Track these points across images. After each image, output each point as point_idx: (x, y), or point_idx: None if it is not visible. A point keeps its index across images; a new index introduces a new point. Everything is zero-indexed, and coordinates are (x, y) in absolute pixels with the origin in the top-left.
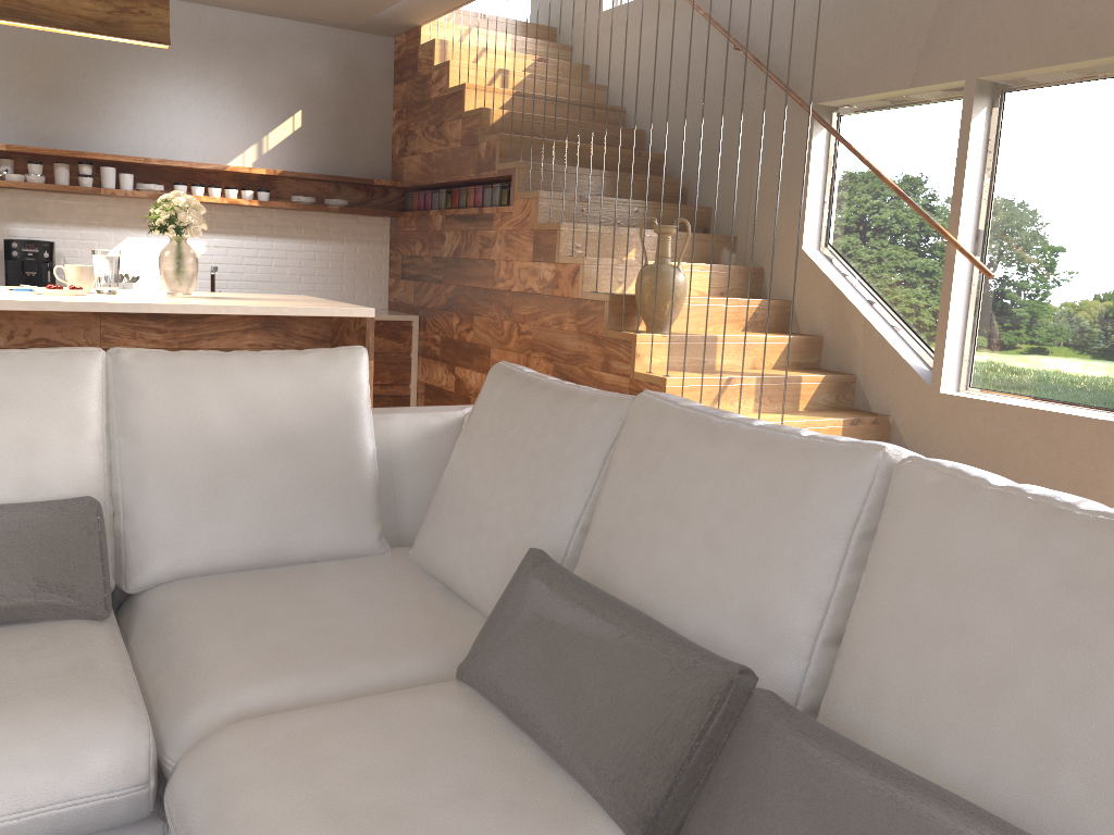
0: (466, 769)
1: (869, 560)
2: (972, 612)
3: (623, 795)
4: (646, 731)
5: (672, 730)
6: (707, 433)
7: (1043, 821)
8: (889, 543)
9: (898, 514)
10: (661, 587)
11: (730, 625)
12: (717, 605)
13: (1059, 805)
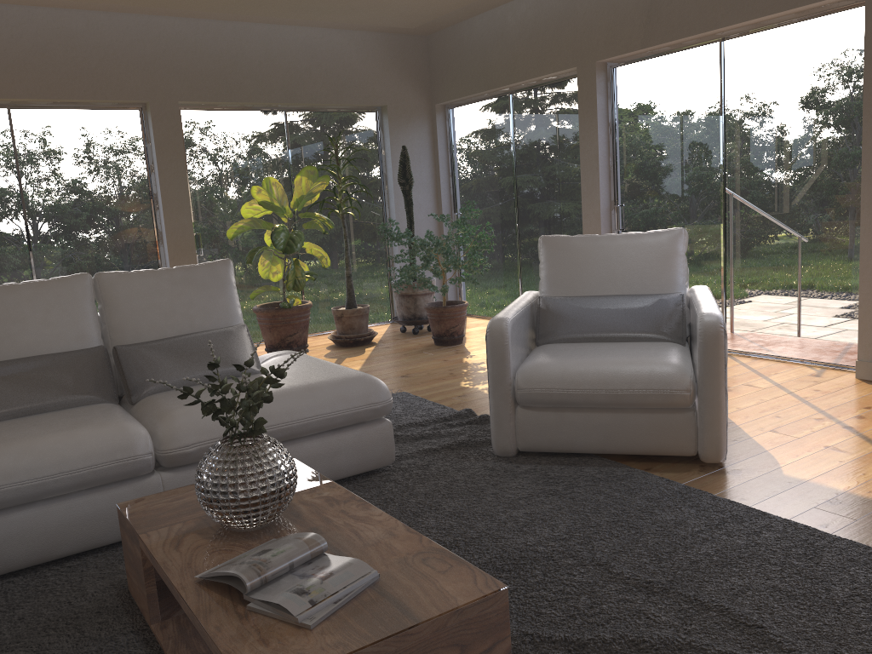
0: (54, 418)
1: (108, 304)
2: (154, 300)
3: (105, 392)
4: (95, 374)
5: (102, 369)
6: (4, 290)
7: (197, 331)
8: (115, 295)
9: (112, 287)
10: (32, 348)
11: (74, 344)
12: (64, 340)
13: (198, 326)
